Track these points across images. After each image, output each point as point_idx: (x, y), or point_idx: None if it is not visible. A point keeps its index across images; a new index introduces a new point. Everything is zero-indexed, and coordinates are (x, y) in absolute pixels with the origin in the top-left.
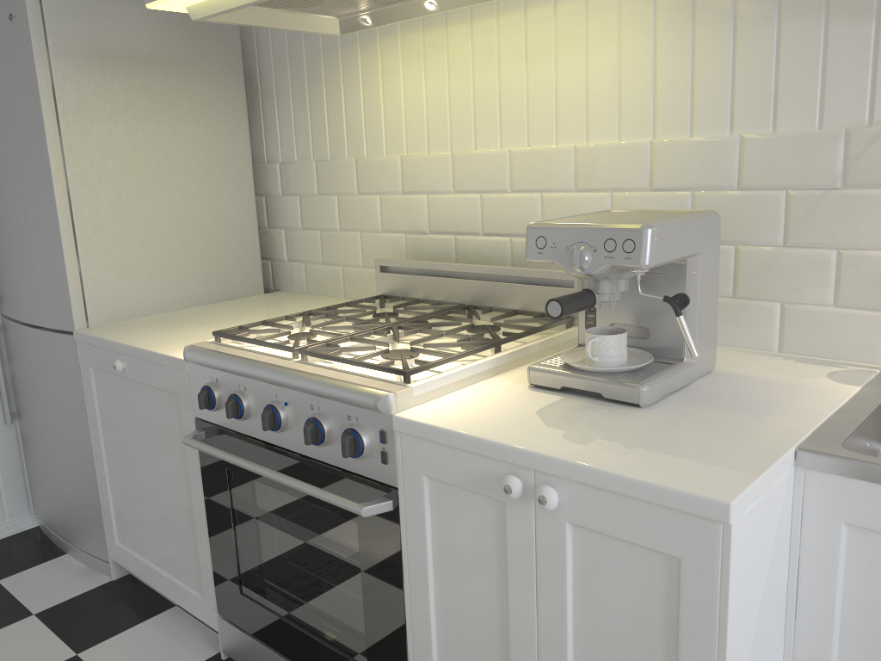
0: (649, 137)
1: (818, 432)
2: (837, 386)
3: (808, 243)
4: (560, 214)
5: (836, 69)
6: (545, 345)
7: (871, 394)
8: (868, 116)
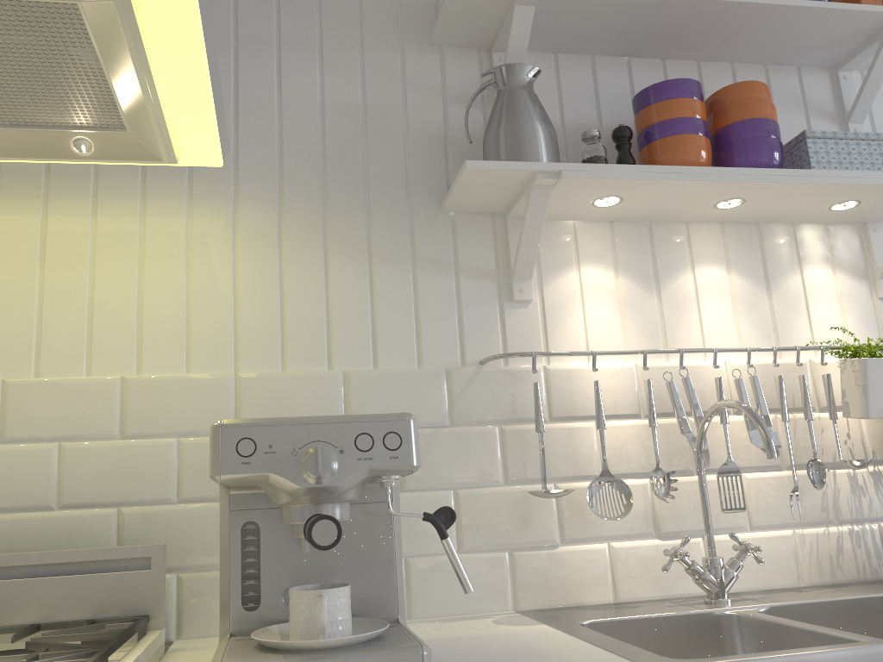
0: (230, 370)
1: (626, 655)
2: (530, 627)
3: (426, 484)
4: (94, 472)
5: (428, 313)
6: (147, 656)
7: (569, 626)
8: (460, 358)
